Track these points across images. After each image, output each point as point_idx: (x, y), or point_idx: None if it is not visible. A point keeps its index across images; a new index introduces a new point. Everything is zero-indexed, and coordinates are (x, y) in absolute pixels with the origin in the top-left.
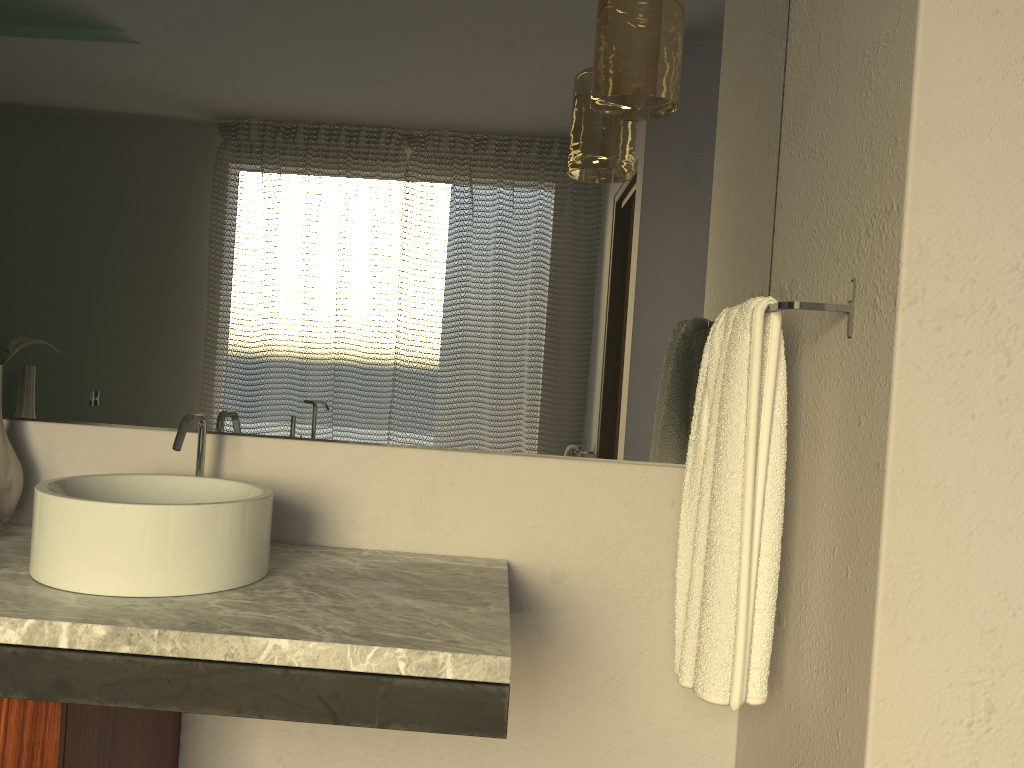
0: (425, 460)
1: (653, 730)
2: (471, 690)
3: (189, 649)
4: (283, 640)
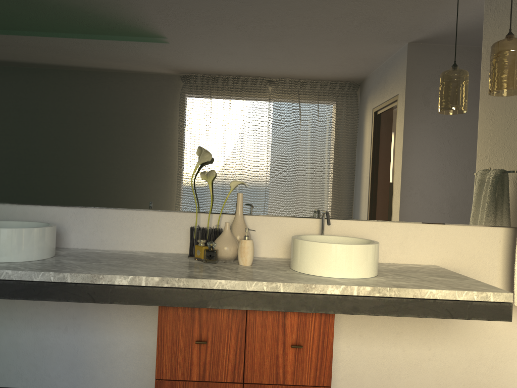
0: (403, 227)
1: (493, 329)
2: (499, 305)
3: (400, 294)
4: (433, 290)
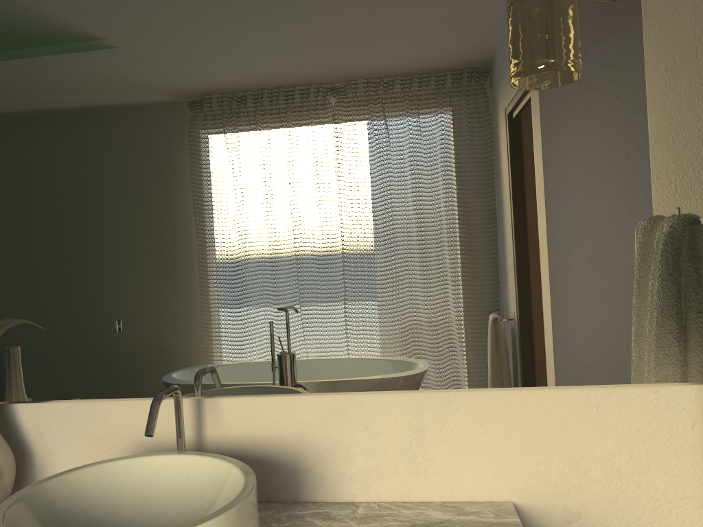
0: (410, 403)
1: None
2: None
3: None
4: None
